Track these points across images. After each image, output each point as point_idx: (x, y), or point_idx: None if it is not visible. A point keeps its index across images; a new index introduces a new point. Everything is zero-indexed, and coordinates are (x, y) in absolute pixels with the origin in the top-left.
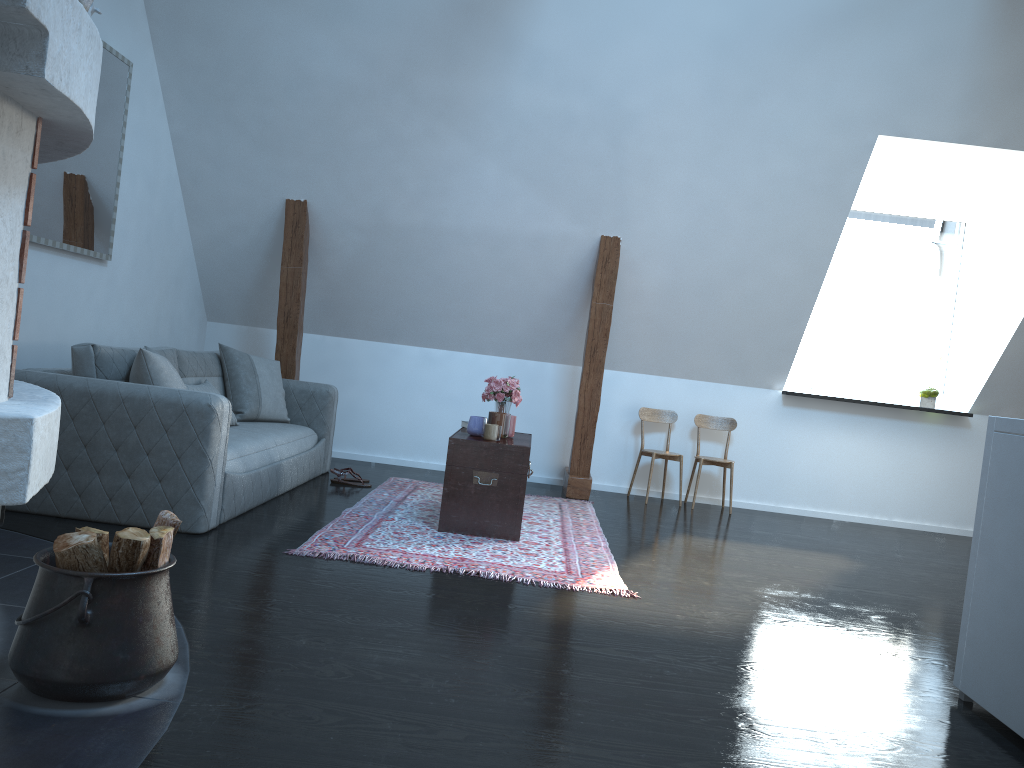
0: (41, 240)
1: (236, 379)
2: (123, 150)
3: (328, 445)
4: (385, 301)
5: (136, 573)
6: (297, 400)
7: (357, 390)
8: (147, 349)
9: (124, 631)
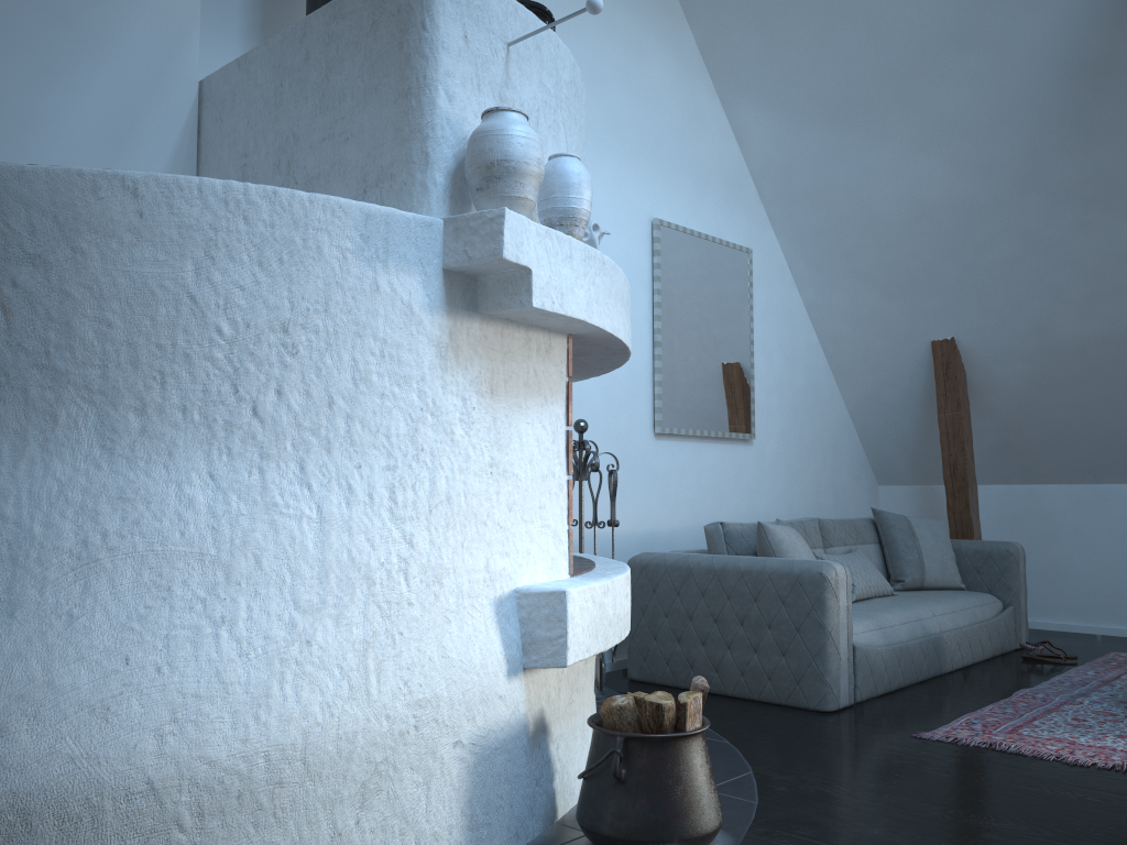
0: (681, 431)
1: (893, 544)
2: (753, 332)
3: (1018, 614)
4: (1076, 434)
5: (660, 735)
6: (972, 563)
7: (1062, 545)
8: (777, 521)
9: (654, 792)
